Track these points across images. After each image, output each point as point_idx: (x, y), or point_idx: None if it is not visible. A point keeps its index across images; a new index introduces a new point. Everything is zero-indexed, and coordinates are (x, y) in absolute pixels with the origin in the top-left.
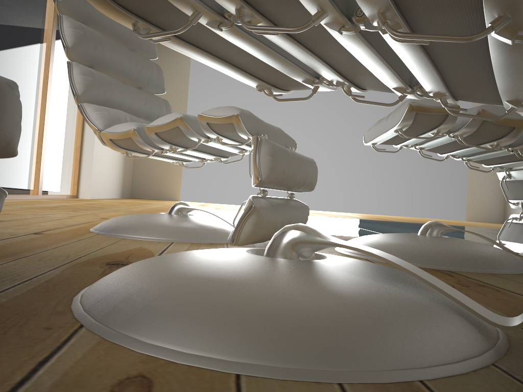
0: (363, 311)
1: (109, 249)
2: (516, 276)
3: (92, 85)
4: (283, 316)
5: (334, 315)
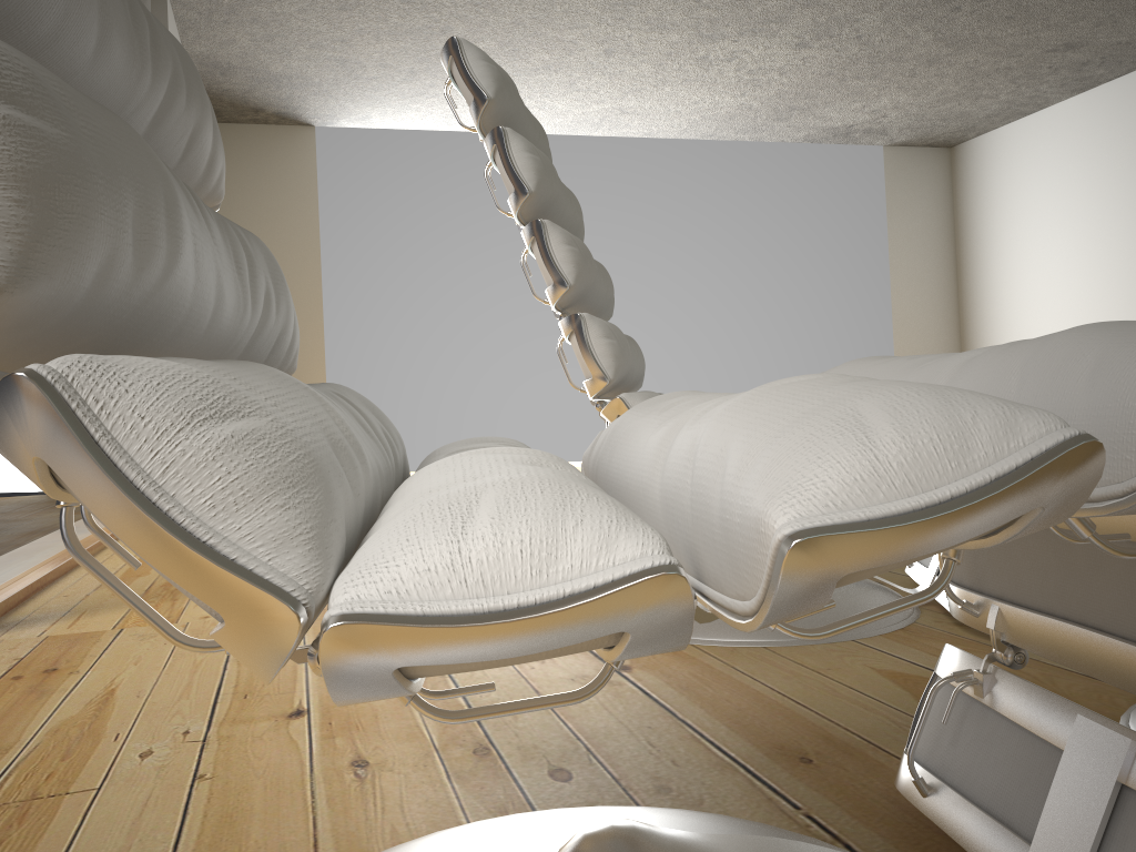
0: None
1: (867, 688)
2: None
3: (620, 354)
4: None
5: None
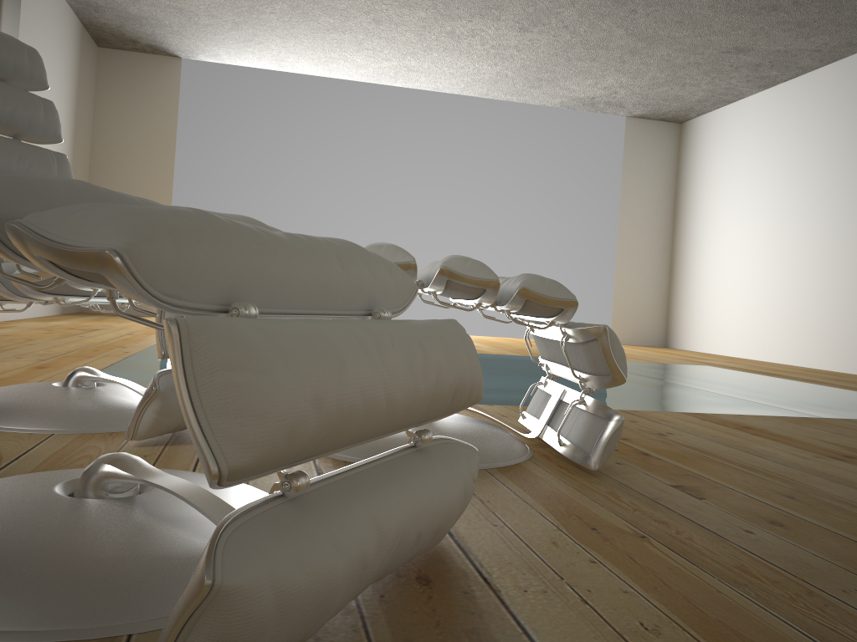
0: (110, 566)
1: None
2: (481, 473)
3: None
4: (17, 577)
5: (73, 573)
